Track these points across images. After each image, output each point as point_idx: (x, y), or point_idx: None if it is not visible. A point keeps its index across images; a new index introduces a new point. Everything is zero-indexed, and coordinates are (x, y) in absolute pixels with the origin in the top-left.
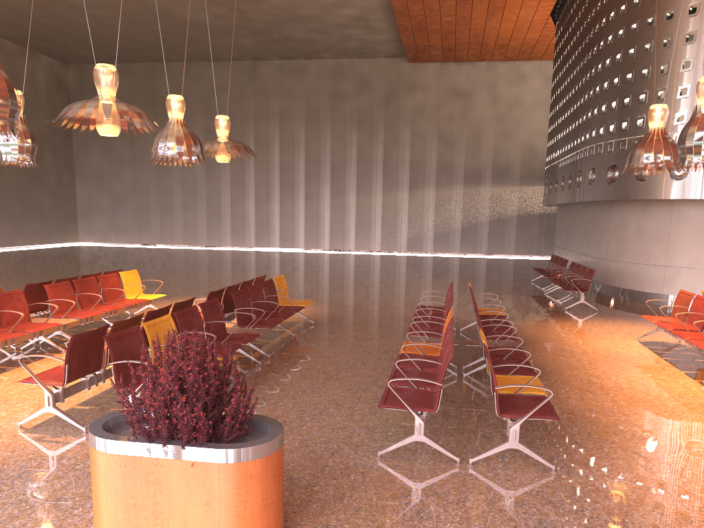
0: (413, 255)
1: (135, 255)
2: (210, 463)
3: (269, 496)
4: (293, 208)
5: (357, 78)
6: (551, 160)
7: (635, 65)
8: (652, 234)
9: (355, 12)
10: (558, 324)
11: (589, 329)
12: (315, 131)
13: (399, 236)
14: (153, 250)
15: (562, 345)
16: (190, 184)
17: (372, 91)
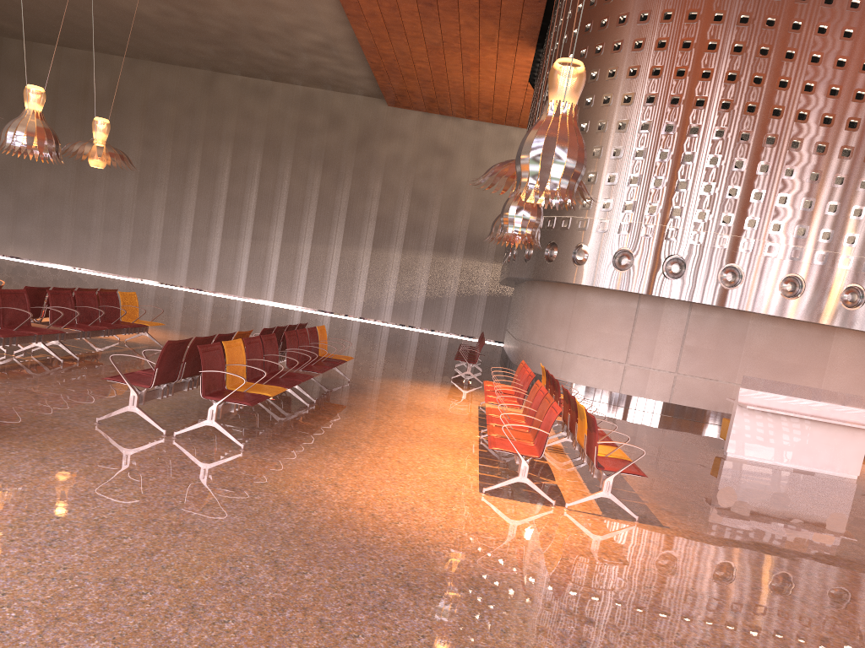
0: (366, 321)
1: (27, 270)
2: None
3: None
4: (237, 248)
5: (329, 113)
6: None
7: None
8: (557, 317)
9: (321, 39)
10: (423, 386)
11: (447, 393)
12: (274, 164)
13: (355, 298)
14: (56, 270)
15: (397, 397)
16: (117, 201)
17: (344, 130)
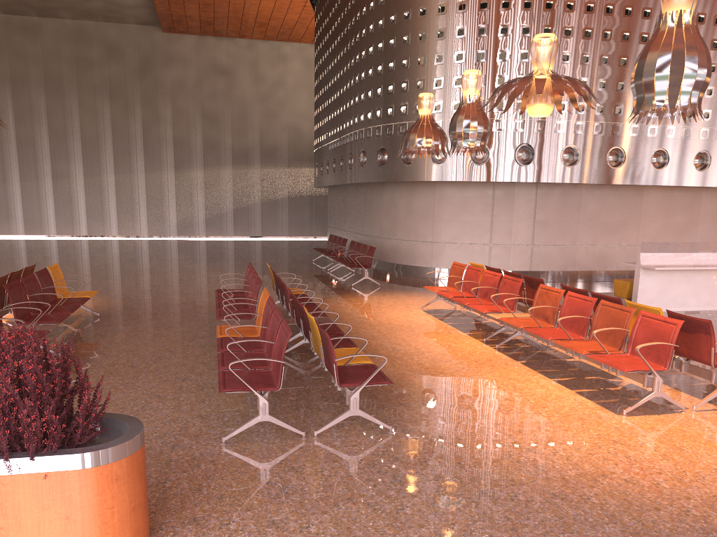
0: (185, 239)
1: None
2: (67, 471)
3: (137, 497)
4: (39, 189)
5: (105, 44)
6: (320, 142)
7: (396, 55)
8: (419, 213)
9: None
10: (350, 299)
11: (379, 302)
12: (59, 101)
13: (168, 219)
14: None
15: (360, 319)
16: None
17: (124, 60)
